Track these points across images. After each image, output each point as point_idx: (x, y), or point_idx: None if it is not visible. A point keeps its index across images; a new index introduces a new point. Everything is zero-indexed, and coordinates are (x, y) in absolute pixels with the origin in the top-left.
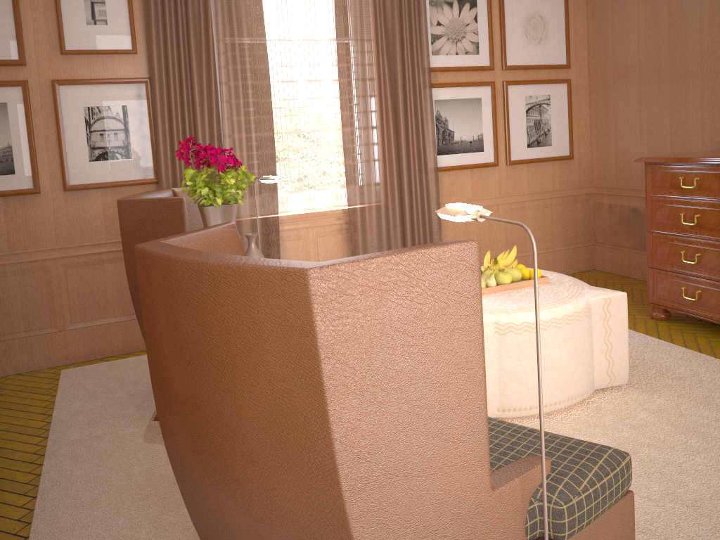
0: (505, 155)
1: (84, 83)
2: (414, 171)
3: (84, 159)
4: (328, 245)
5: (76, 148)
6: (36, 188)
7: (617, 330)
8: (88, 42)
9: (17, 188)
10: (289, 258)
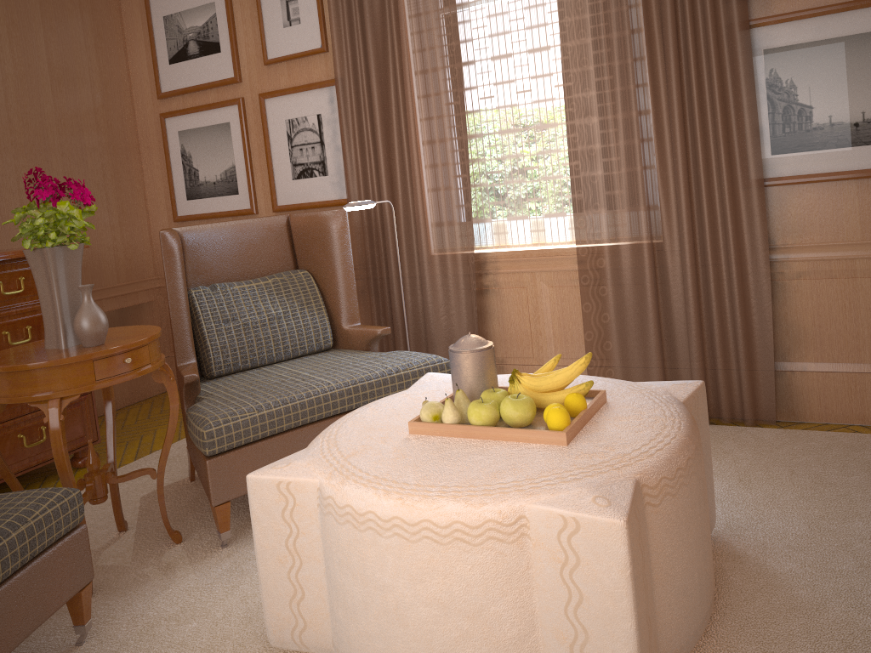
0: None
1: (282, 93)
2: (706, 187)
3: (287, 177)
4: (566, 300)
5: (280, 165)
6: (252, 209)
7: (599, 602)
8: (284, 47)
9: (239, 208)
10: (509, 313)
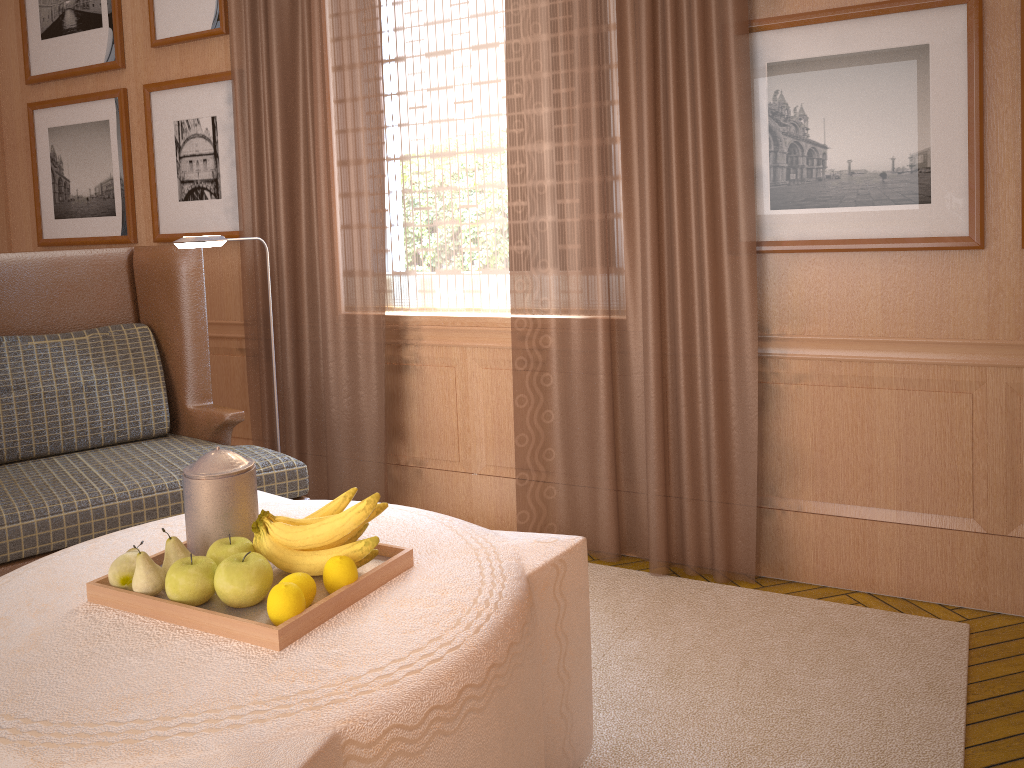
0: (1019, 217)
1: (171, 86)
2: (680, 248)
3: (172, 197)
4: (503, 388)
5: (165, 181)
6: (129, 236)
7: None
8: (176, 25)
9: (115, 234)
10: (432, 399)
